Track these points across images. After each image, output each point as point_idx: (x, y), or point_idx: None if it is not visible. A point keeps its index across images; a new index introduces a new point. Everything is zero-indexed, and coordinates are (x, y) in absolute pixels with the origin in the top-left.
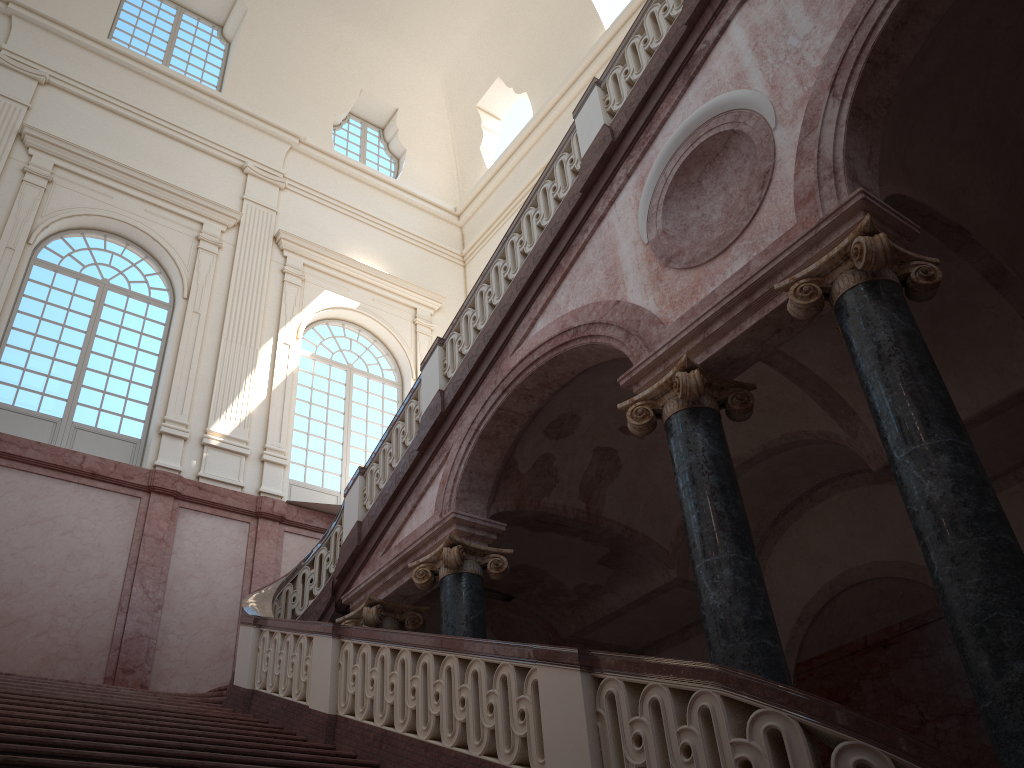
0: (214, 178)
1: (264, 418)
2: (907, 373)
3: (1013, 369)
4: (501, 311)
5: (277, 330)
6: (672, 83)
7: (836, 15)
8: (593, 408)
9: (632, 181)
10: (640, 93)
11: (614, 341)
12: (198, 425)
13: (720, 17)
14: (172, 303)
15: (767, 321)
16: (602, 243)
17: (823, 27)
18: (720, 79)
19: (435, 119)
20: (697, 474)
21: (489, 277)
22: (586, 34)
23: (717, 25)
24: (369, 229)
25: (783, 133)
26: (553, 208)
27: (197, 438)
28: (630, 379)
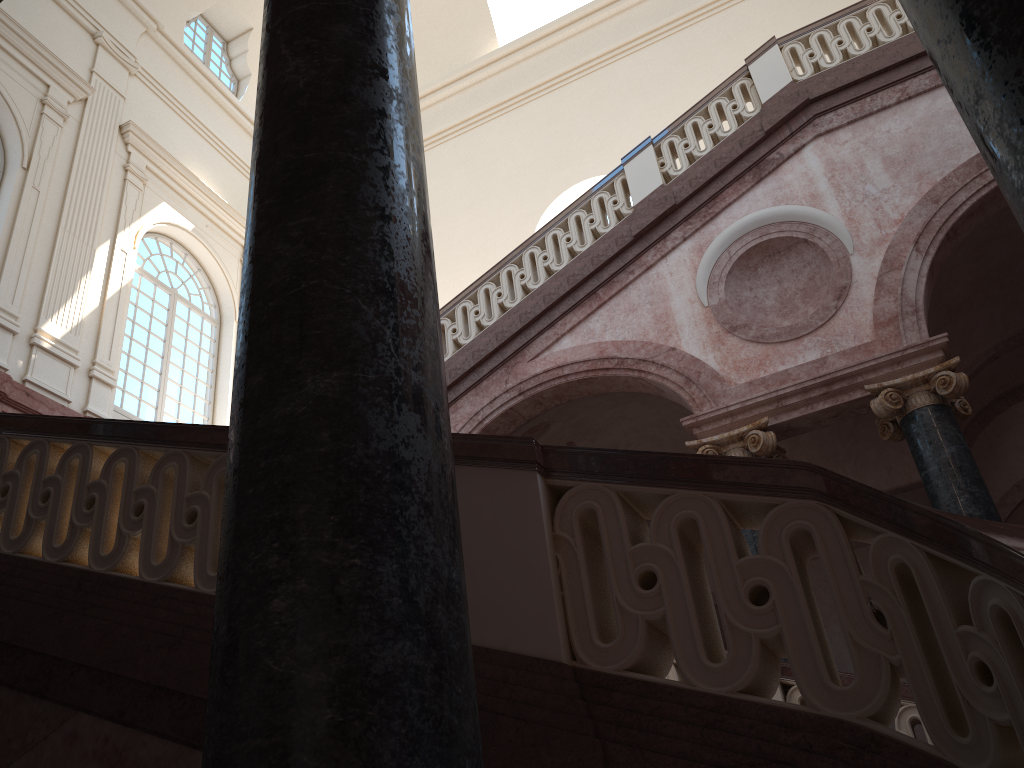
0: (64, 37)
1: (95, 329)
2: (974, 482)
3: (898, 470)
4: (522, 317)
5: (115, 233)
6: (741, 175)
7: (915, 185)
8: (563, 422)
9: (688, 245)
10: (708, 172)
11: (669, 383)
12: (27, 320)
13: (796, 138)
14: (2, 168)
15: (835, 408)
16: (650, 289)
17: (902, 189)
18: (792, 191)
19: None
20: None
21: (496, 277)
22: (476, 37)
23: (792, 144)
24: (209, 148)
25: (860, 261)
26: (590, 238)
27: (26, 335)
28: (695, 422)
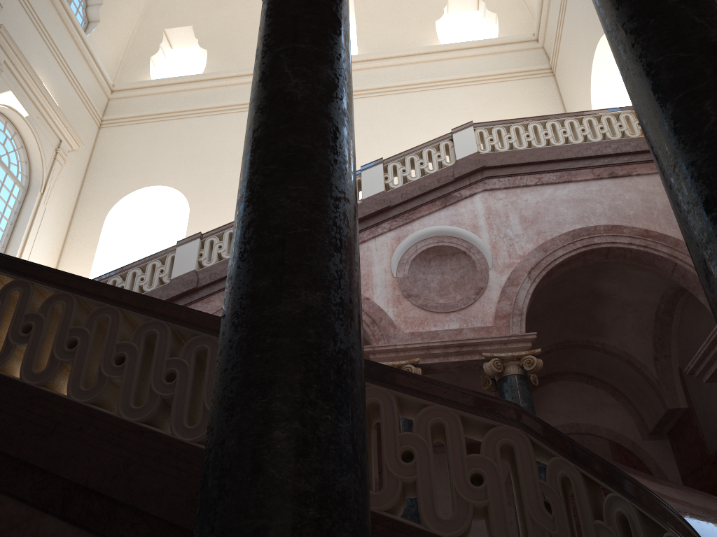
0: None
1: None
2: None
3: None
4: None
5: None
6: (434, 200)
7: (535, 237)
8: None
9: (391, 234)
10: (415, 192)
11: None
12: None
13: (472, 188)
14: None
15: (461, 362)
16: (360, 256)
17: (527, 238)
18: (463, 219)
19: (129, 15)
20: (403, 423)
21: None
22: None
23: (469, 190)
24: (55, 62)
25: (494, 274)
26: None
27: None
28: (372, 350)
